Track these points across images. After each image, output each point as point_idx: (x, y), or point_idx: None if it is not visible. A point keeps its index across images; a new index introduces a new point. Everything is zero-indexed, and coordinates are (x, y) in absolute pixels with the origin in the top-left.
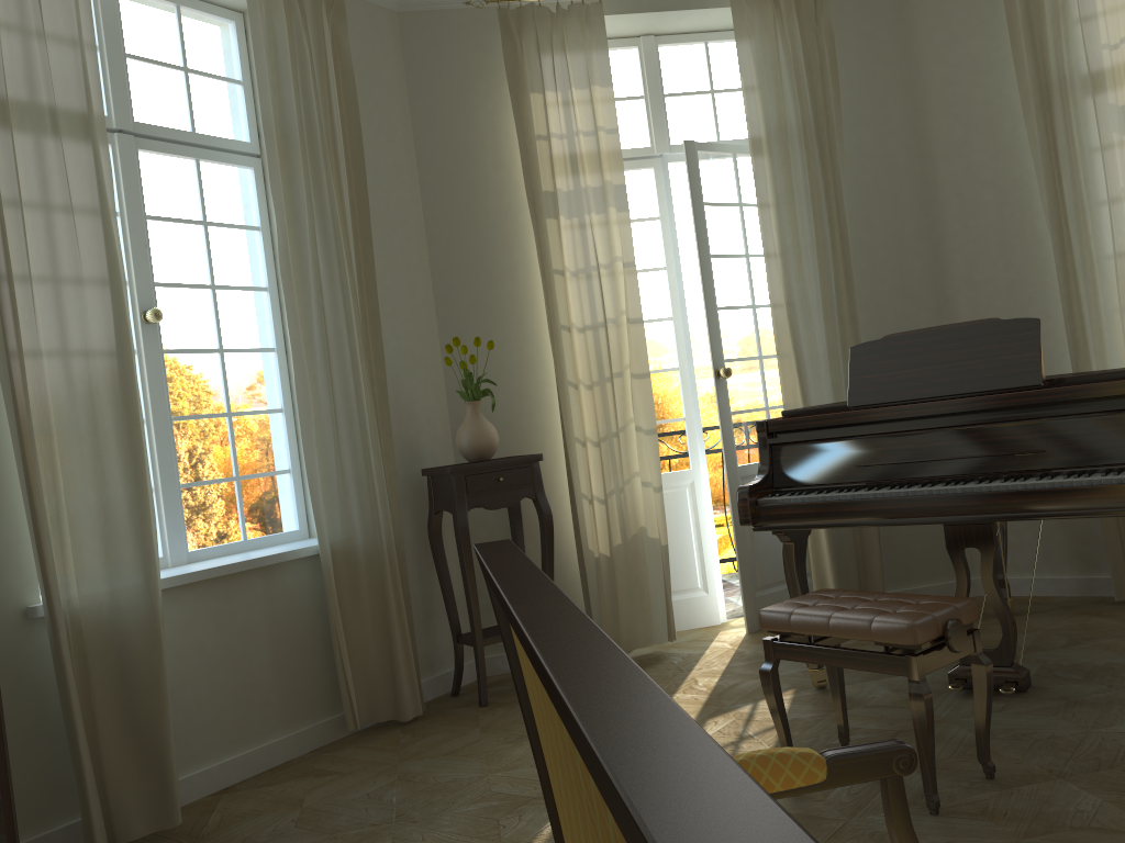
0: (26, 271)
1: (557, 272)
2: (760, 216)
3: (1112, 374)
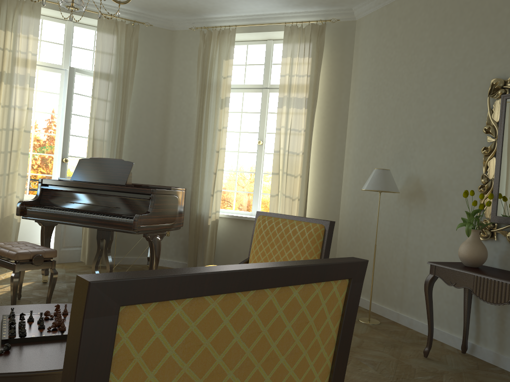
0: None
1: None
2: (92, 104)
3: (153, 187)
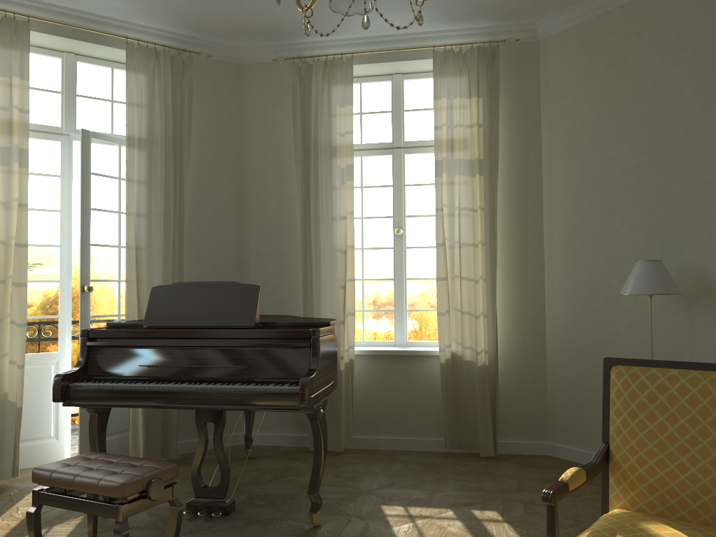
0: None
1: None
2: (127, 189)
3: (296, 324)
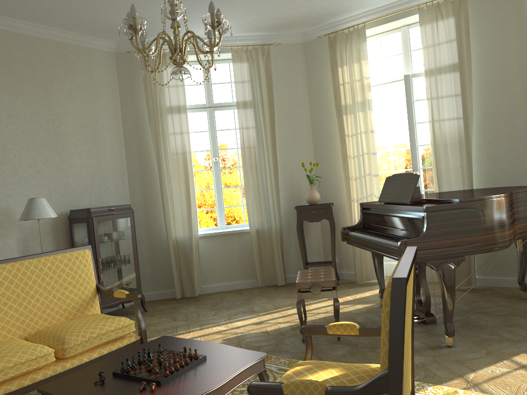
0: (165, 157)
1: (346, 135)
2: (428, 107)
3: (444, 200)
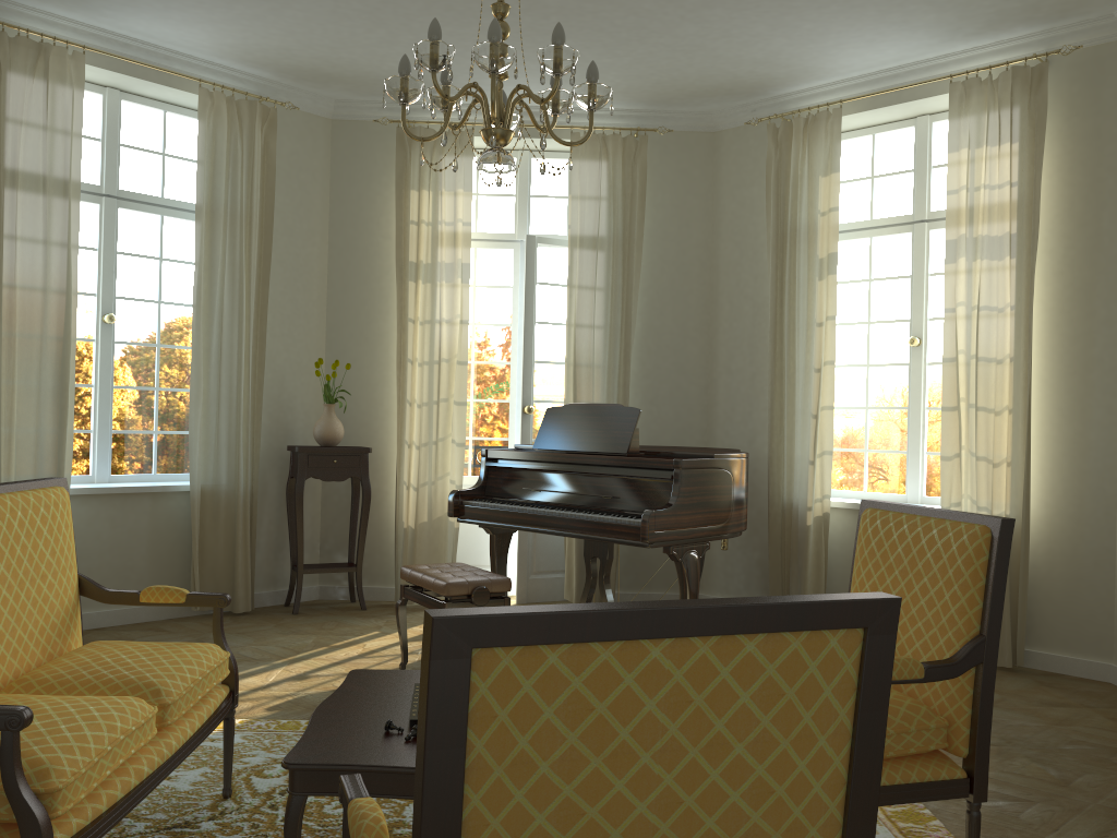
0: (12, 290)
1: (410, 320)
2: (568, 299)
3: (680, 454)
